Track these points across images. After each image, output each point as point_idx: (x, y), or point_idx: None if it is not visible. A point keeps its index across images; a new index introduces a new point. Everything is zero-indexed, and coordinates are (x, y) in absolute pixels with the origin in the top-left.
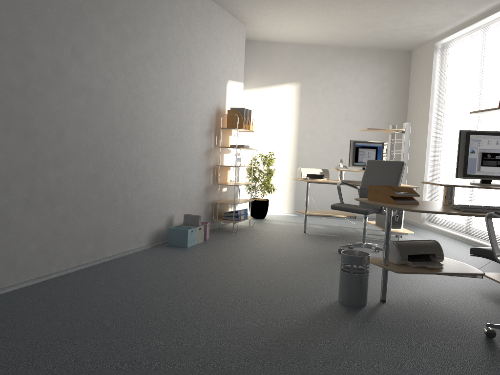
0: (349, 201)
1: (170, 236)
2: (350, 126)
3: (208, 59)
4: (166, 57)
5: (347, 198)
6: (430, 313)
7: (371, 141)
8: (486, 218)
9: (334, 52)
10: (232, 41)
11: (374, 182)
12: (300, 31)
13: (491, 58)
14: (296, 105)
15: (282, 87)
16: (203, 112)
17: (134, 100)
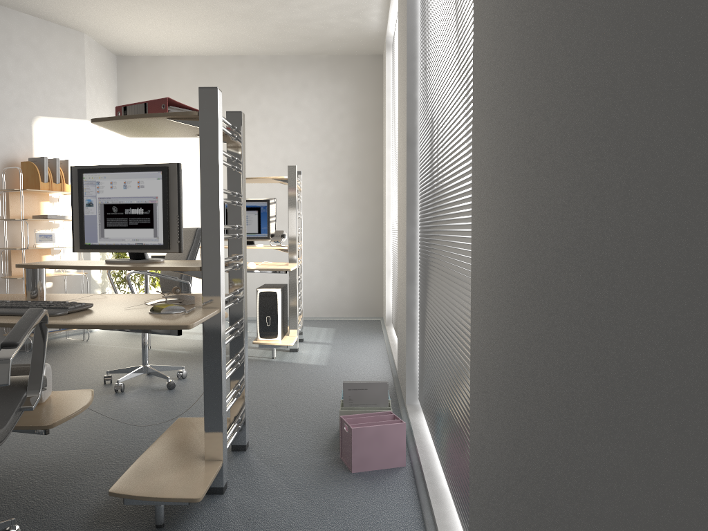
0: None
1: None
2: None
3: None
4: None
5: None
6: None
7: (250, 199)
8: None
9: (259, 64)
10: (44, 56)
11: None
12: (172, 35)
13: None
14: None
15: None
16: None
17: None
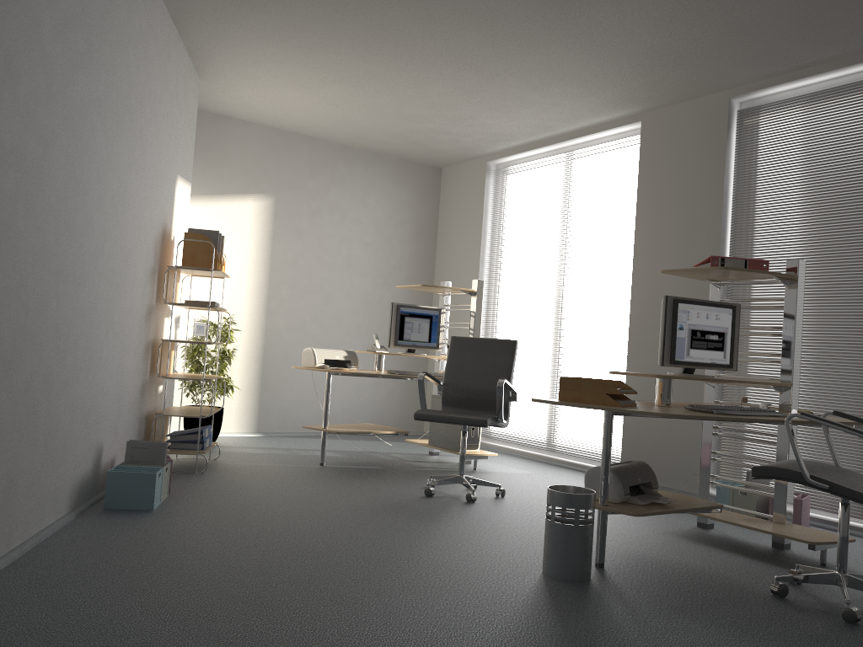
0: (350, 407)
1: (109, 490)
2: (354, 279)
3: (161, 129)
4: (118, 113)
5: (347, 402)
6: (676, 575)
7: (423, 306)
8: (786, 423)
9: (331, 151)
10: (186, 103)
11: (469, 373)
12: (293, 107)
13: (588, 195)
14: (266, 234)
15: (243, 200)
16: (149, 231)
17: (75, 194)
